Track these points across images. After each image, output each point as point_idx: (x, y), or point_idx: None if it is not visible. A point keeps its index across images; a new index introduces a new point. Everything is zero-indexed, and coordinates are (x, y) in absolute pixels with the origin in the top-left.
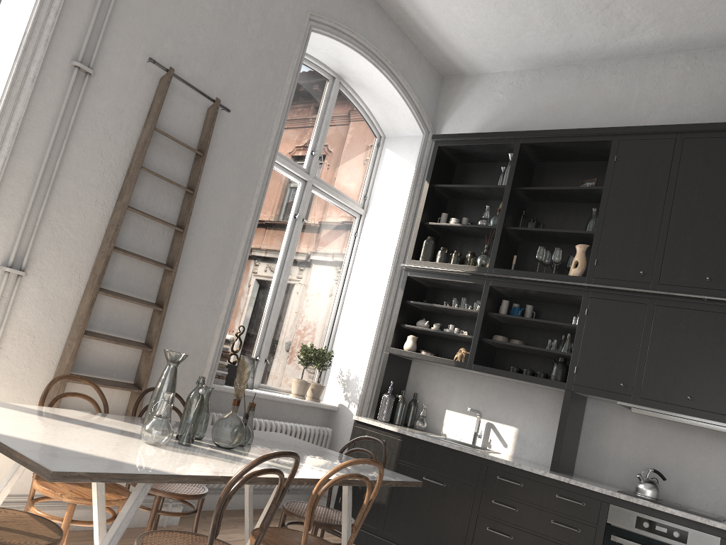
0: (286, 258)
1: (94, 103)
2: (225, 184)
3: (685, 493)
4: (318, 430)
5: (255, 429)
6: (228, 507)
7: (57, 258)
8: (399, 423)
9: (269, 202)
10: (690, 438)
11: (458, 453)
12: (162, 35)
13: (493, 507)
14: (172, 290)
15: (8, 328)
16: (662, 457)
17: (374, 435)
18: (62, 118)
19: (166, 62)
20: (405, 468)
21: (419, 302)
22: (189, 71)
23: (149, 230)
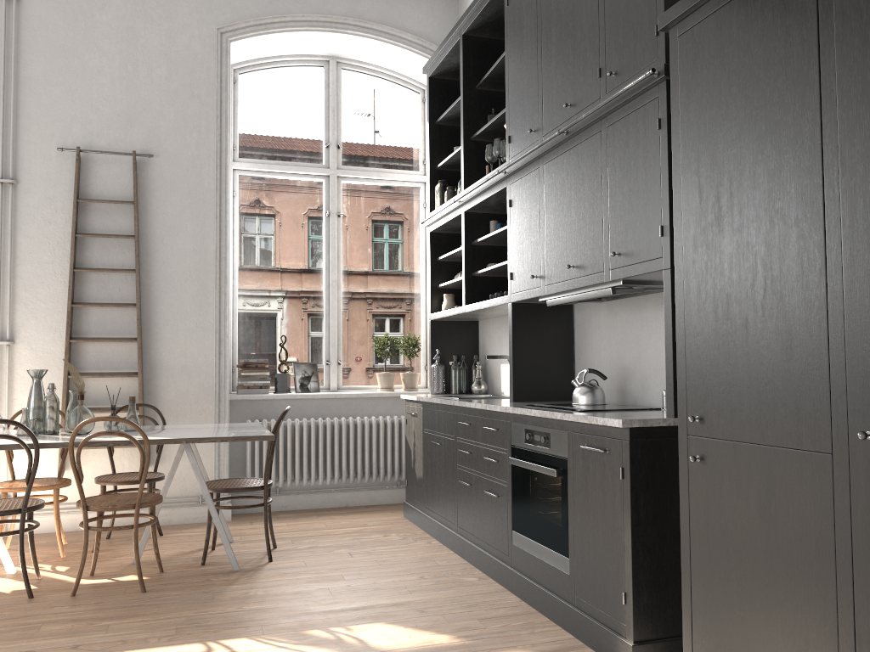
0: (329, 258)
1: (27, 202)
2: (178, 218)
3: (647, 390)
4: (404, 418)
5: (311, 428)
6: (319, 506)
7: (37, 325)
8: (454, 391)
9: (290, 212)
10: (644, 317)
11: (444, 406)
12: (67, 124)
13: (462, 456)
14: (153, 323)
15: (15, 384)
16: (628, 351)
17: (413, 409)
18: (1, 224)
19: (80, 143)
20: (426, 436)
21: (442, 256)
22: (104, 140)
23: (112, 281)
